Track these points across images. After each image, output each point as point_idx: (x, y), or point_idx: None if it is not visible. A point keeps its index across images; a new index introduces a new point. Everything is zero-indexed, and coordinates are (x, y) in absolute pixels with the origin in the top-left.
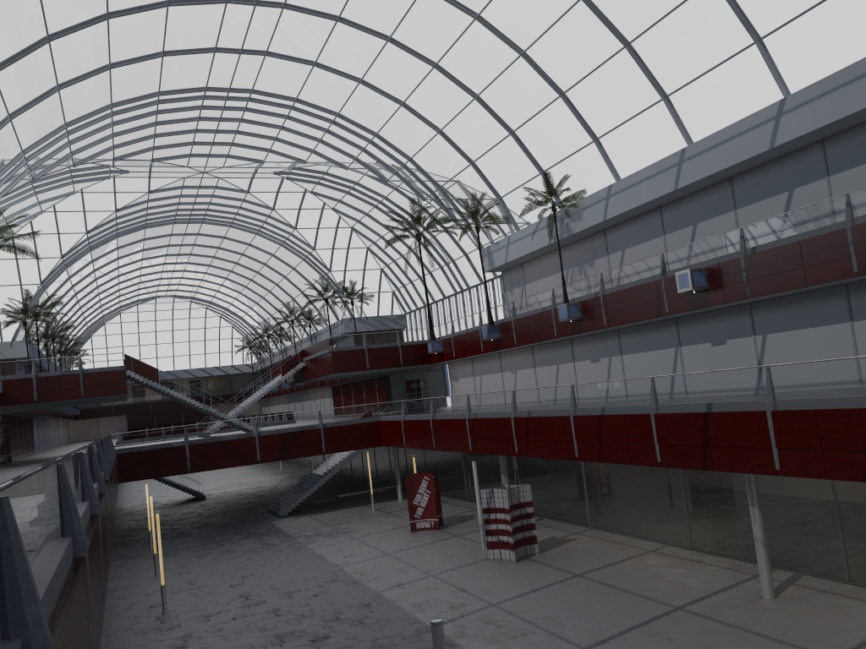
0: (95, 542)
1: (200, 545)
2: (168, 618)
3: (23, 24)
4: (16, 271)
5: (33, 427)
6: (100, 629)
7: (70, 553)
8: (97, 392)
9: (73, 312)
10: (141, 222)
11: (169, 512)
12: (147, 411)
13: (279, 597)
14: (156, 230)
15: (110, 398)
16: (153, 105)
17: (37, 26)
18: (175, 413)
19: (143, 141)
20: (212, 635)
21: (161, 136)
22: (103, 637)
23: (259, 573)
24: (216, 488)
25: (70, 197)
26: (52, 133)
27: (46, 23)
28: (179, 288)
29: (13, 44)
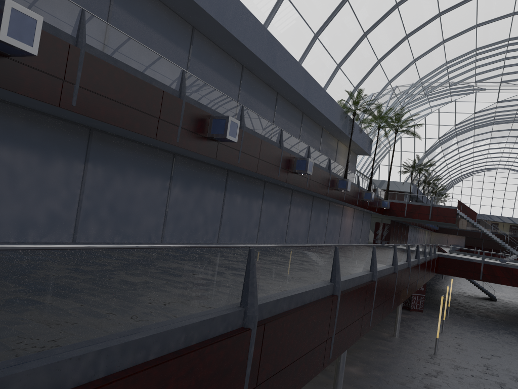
0: (361, 293)
1: (476, 326)
2: (435, 357)
3: (425, 9)
4: (413, 144)
5: (408, 230)
6: (355, 337)
7: (327, 291)
8: (438, 219)
9: (443, 170)
10: (490, 121)
11: (469, 301)
12: (478, 237)
13: (509, 377)
14: (500, 126)
15: (446, 224)
16: (503, 47)
17: (433, 8)
18: (496, 243)
19: (495, 70)
20: (454, 378)
21: (507, 66)
22: (397, 351)
23: (504, 357)
24: (506, 297)
25: (448, 104)
26: (438, 68)
27: (439, 6)
28: (513, 164)
29: (418, 20)
